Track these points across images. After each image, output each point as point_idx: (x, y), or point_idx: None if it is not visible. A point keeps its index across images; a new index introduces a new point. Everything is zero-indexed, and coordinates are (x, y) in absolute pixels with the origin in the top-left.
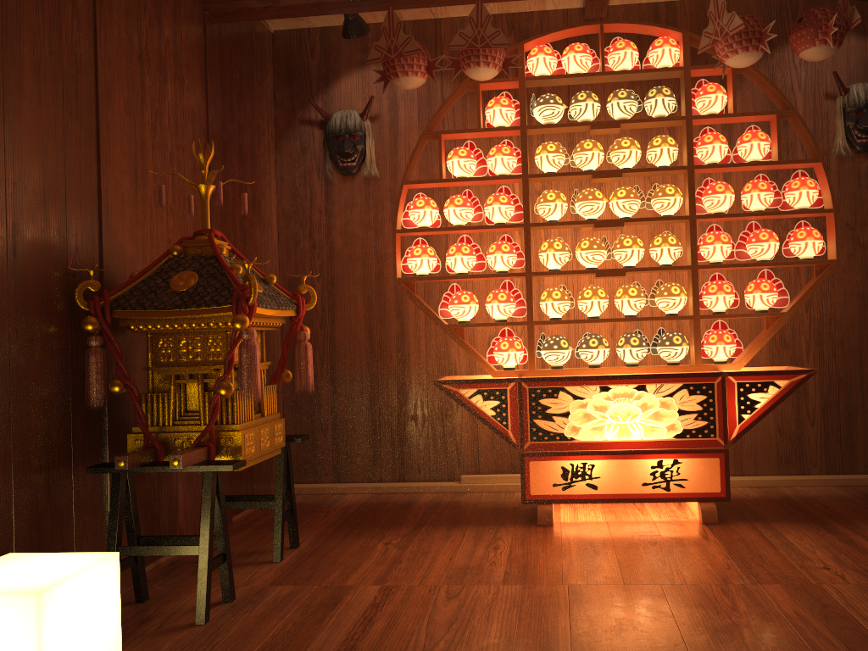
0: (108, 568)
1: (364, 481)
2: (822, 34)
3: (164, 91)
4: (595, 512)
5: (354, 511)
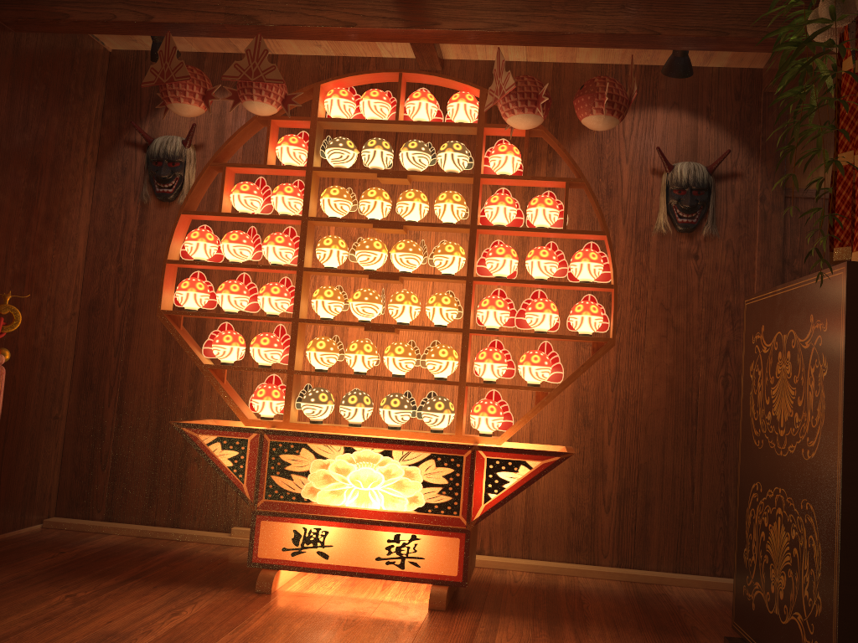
0: None
1: (136, 522)
2: (599, 103)
3: None
4: (335, 583)
5: (89, 555)
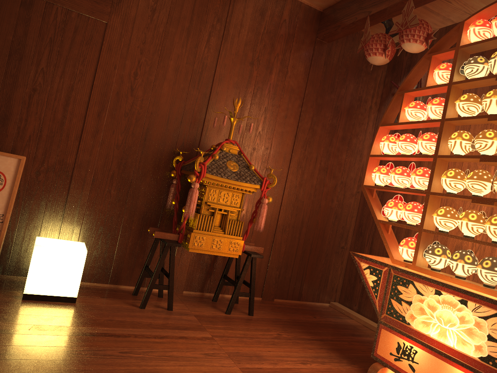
0: (78, 254)
1: (369, 317)
2: None
3: (268, 78)
4: None
5: (324, 323)
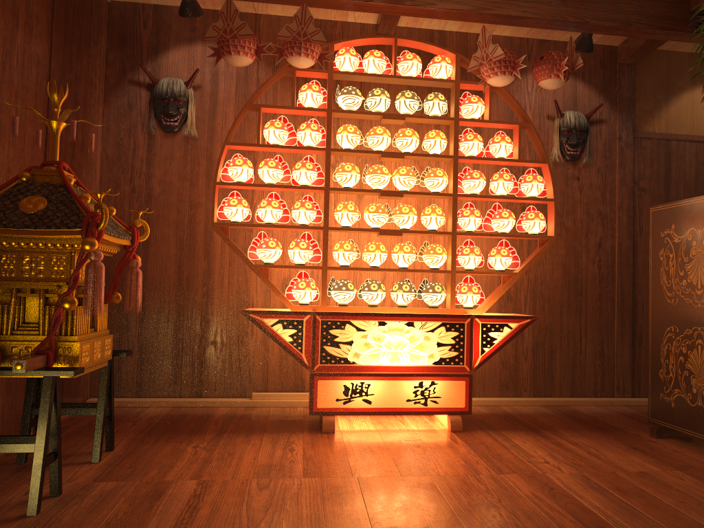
0: None
1: (164, 396)
2: (556, 70)
3: (15, 34)
4: (366, 423)
5: (159, 421)
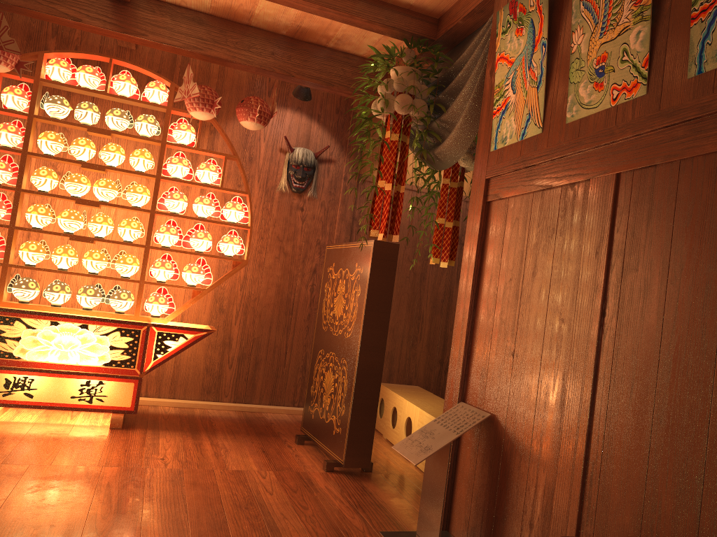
0: None
1: None
2: (252, 114)
3: None
4: (33, 415)
5: None
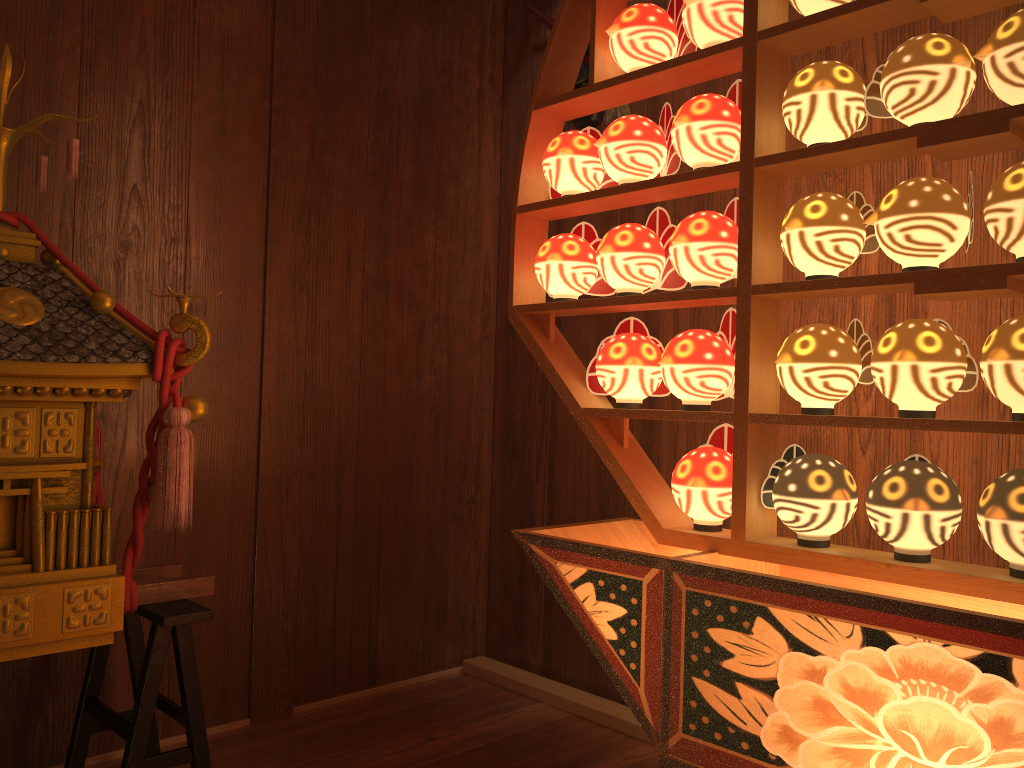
0: None
1: (581, 683)
2: None
3: None
4: None
5: (462, 753)
